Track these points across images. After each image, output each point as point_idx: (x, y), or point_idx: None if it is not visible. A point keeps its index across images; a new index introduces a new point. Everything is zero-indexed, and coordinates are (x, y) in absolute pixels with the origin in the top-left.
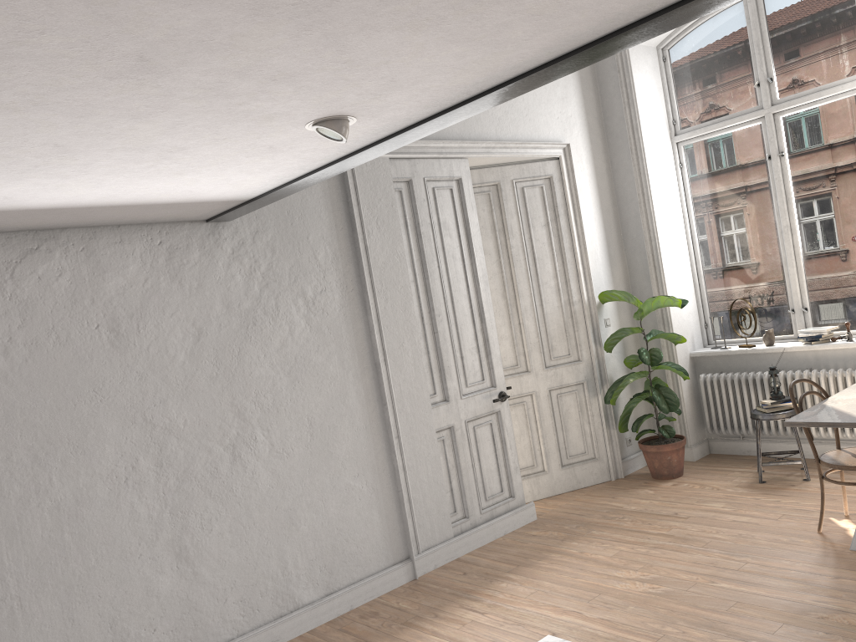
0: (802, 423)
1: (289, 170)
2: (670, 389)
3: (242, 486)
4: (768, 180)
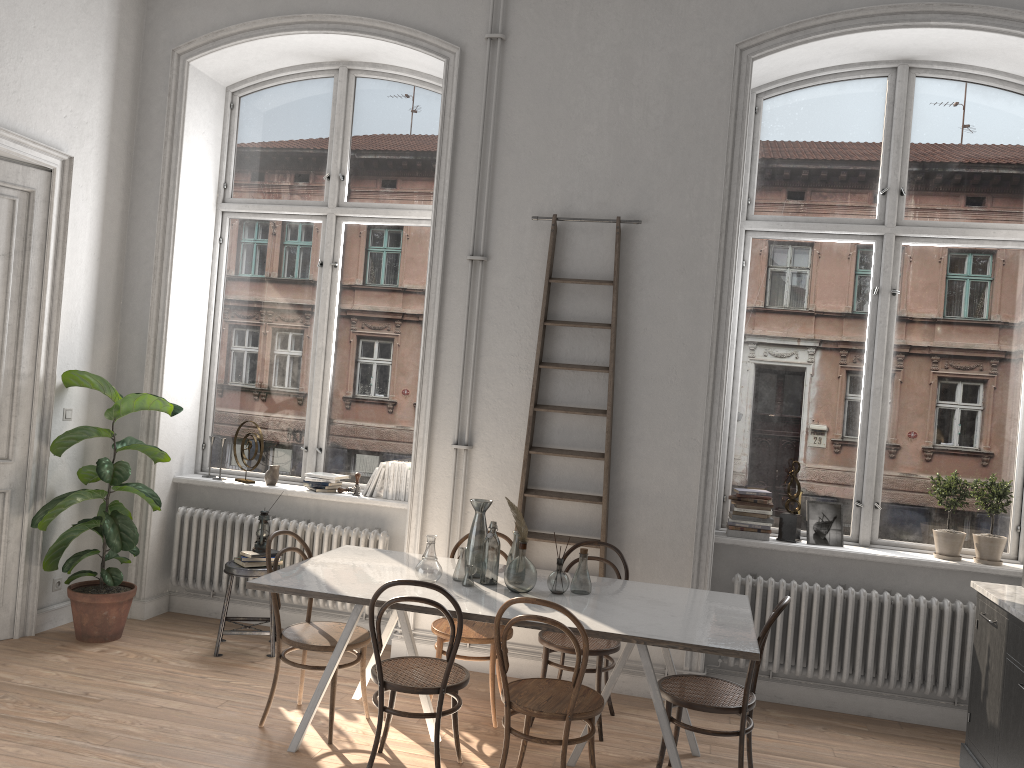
0: (267, 586)
1: None
2: (131, 520)
3: None
4: (315, 290)
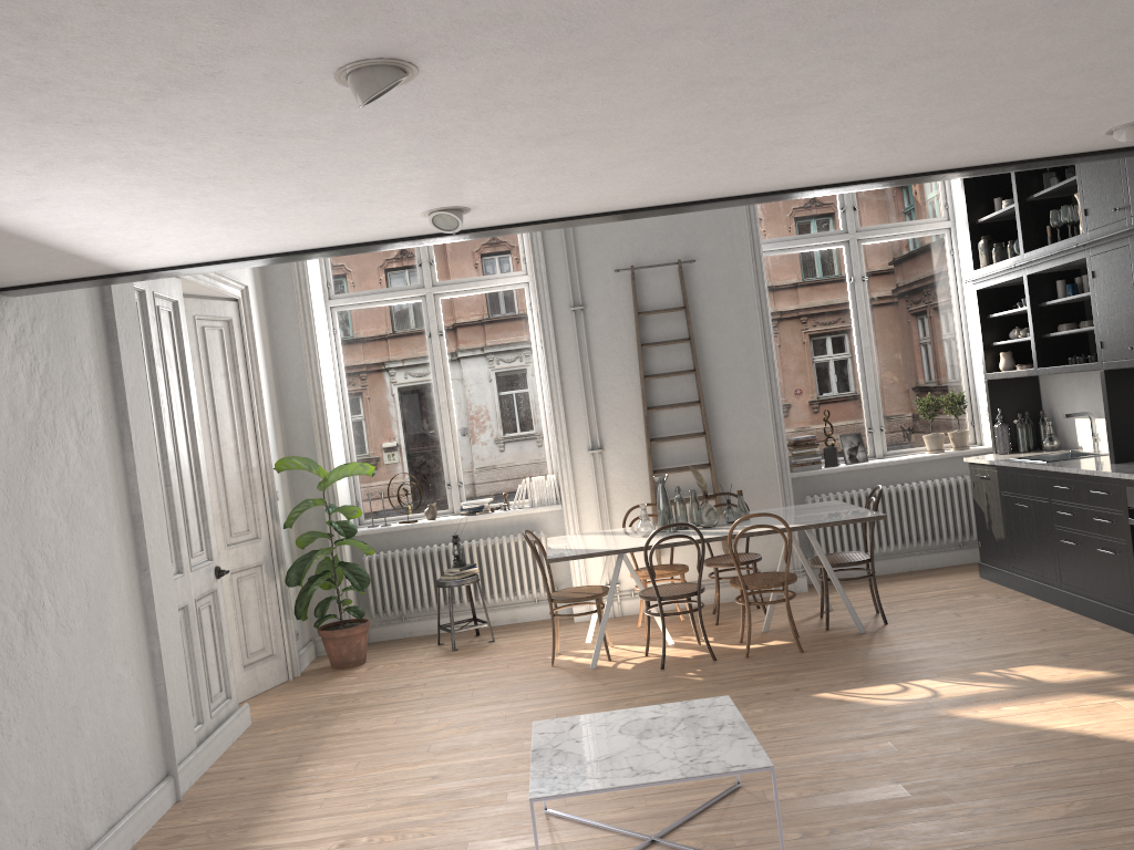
0: (562, 558)
1: (277, 246)
2: (359, 565)
3: (35, 673)
4: (427, 357)
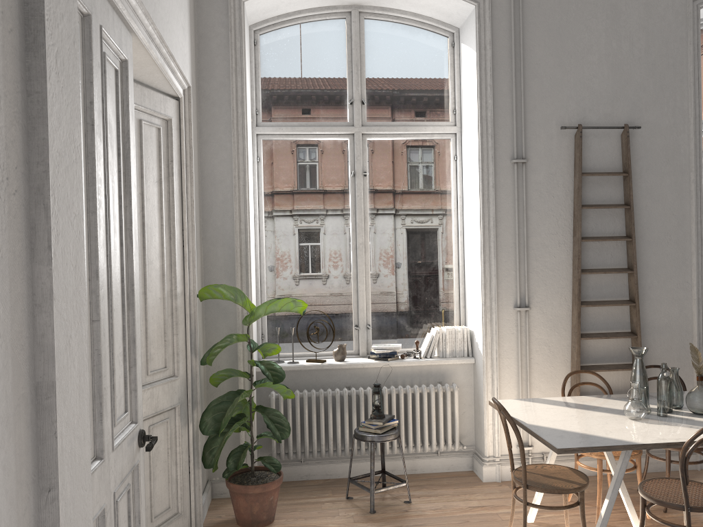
0: (576, 449)
1: None
2: (279, 412)
3: None
4: (347, 196)
